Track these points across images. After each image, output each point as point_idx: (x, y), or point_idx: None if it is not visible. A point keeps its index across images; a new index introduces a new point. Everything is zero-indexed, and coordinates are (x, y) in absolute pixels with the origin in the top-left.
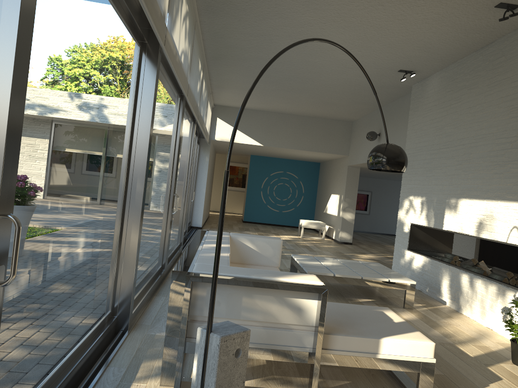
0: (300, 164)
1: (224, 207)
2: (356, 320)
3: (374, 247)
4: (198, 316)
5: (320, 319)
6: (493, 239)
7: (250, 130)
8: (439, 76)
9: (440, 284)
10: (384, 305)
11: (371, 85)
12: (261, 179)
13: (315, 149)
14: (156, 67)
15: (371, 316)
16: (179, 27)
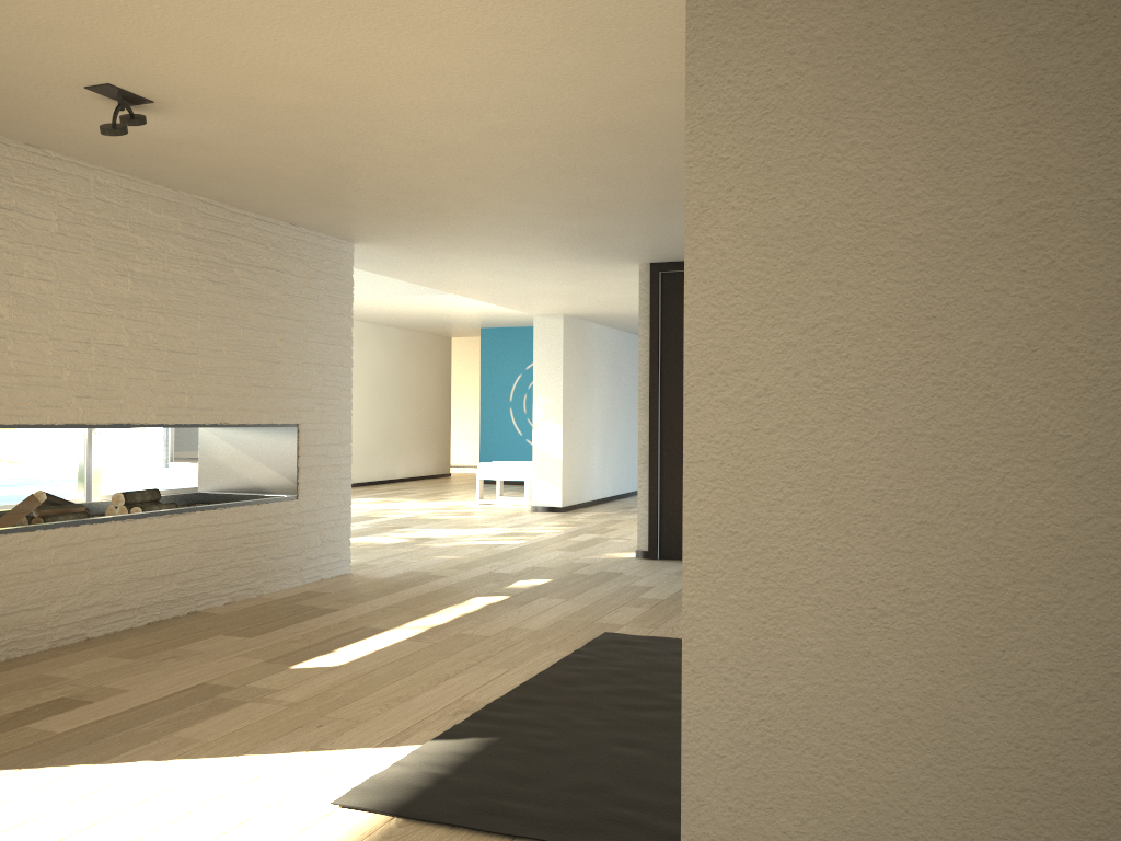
0: None
1: None
2: None
3: (617, 515)
4: None
5: None
6: None
7: None
8: None
9: None
10: None
11: None
12: (507, 381)
13: None
14: None
15: None
16: None
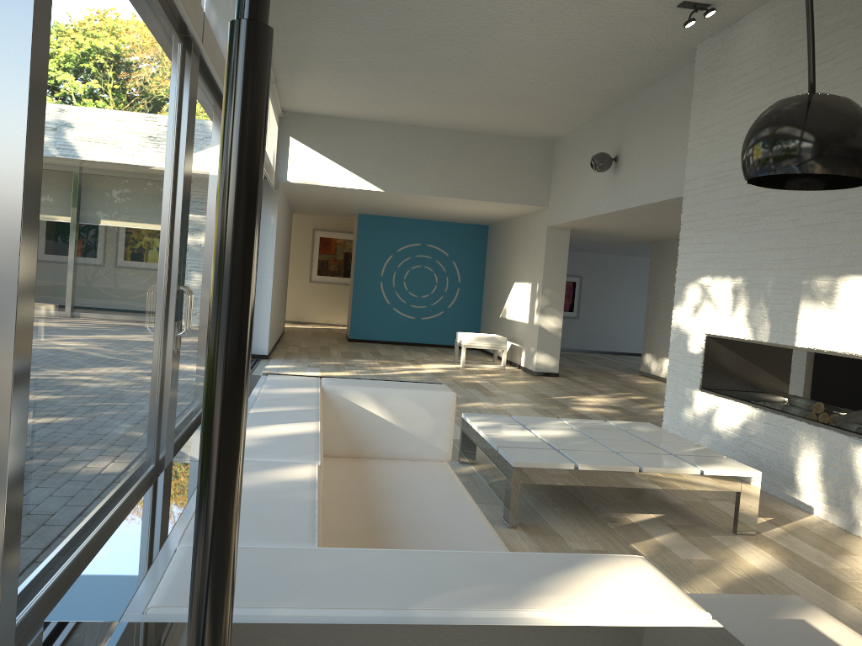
0: (451, 229)
1: (245, 321)
2: None
3: (599, 379)
4: None
5: None
6: None
7: (356, 161)
8: (769, 12)
9: (793, 466)
10: (690, 529)
11: None
12: (380, 259)
13: (485, 196)
14: None
15: None
16: None
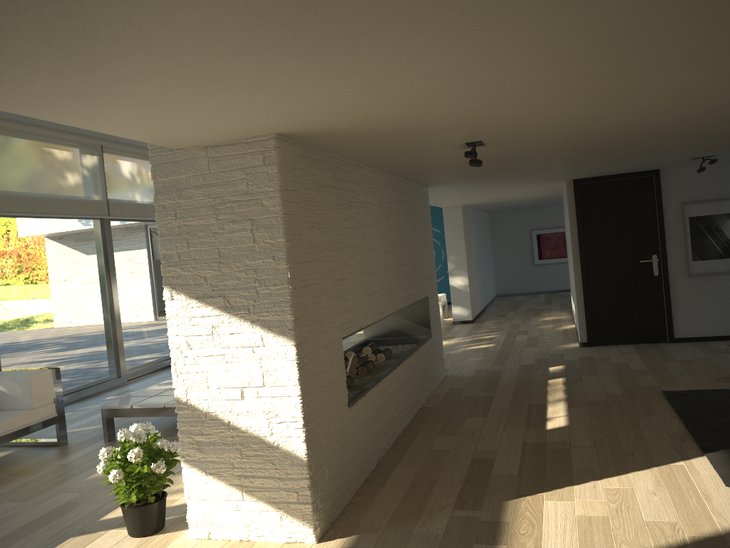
0: (439, 211)
1: None
2: None
3: (507, 321)
4: None
5: None
6: None
7: None
8: None
9: None
10: None
11: None
12: None
13: None
14: None
15: None
16: None
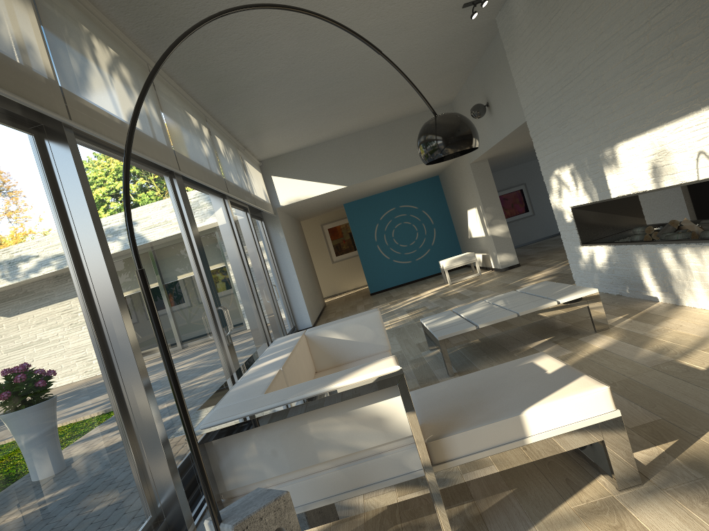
0: (412, 188)
1: (159, 327)
2: (488, 395)
3: (551, 256)
4: (235, 489)
5: (411, 424)
6: (679, 182)
7: (321, 174)
8: None
9: (639, 275)
10: (567, 339)
11: (365, 42)
12: (370, 230)
13: (418, 161)
14: (70, 153)
15: (512, 378)
16: (102, 83)
